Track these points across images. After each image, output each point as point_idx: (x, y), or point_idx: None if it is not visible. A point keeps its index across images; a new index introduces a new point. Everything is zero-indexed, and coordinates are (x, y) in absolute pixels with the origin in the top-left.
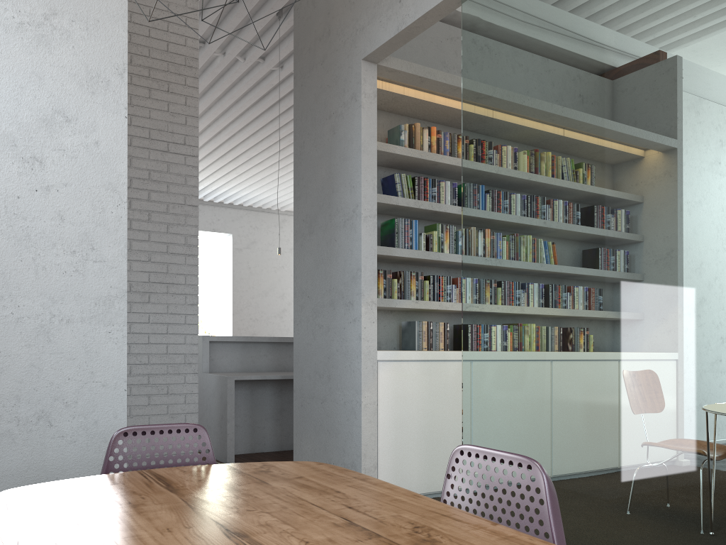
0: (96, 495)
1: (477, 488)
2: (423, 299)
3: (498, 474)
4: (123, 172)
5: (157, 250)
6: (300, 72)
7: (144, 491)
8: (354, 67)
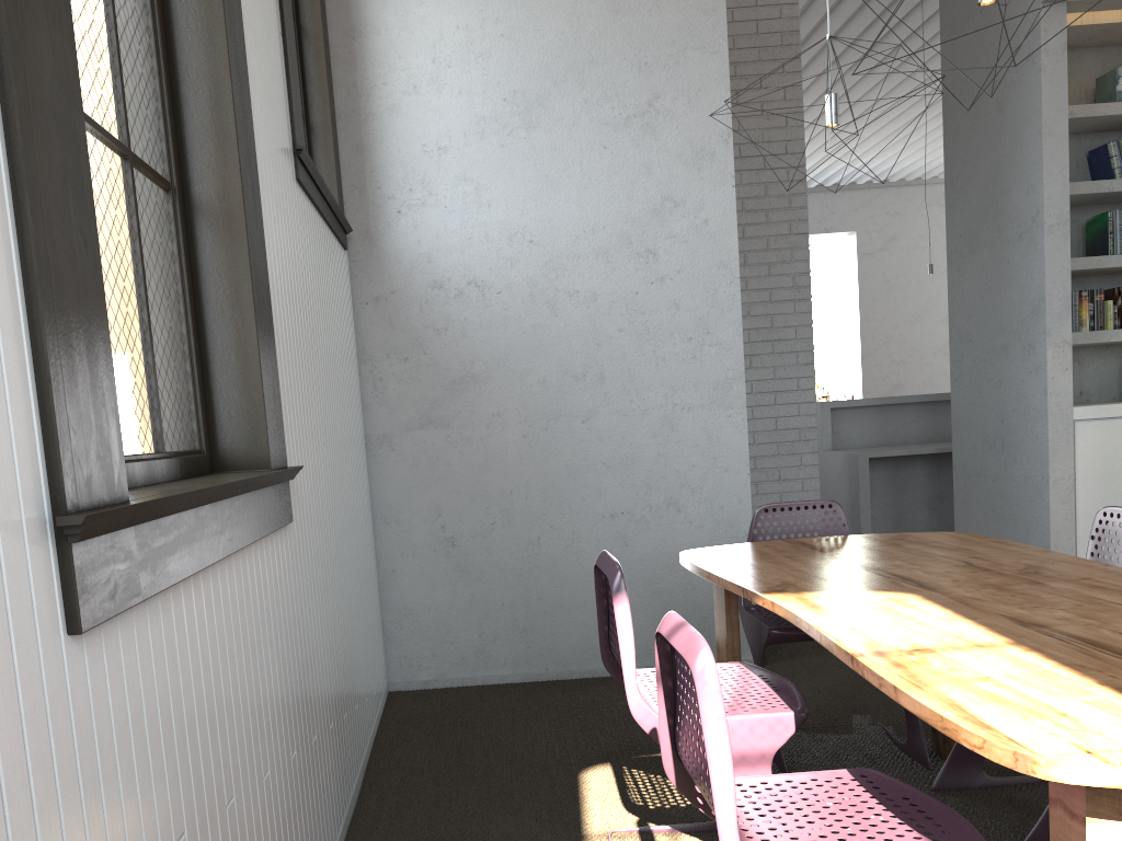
0: (755, 552)
1: (1118, 546)
2: None
3: None
4: (734, 247)
5: (757, 300)
6: (949, 24)
7: (792, 550)
8: (1030, 15)
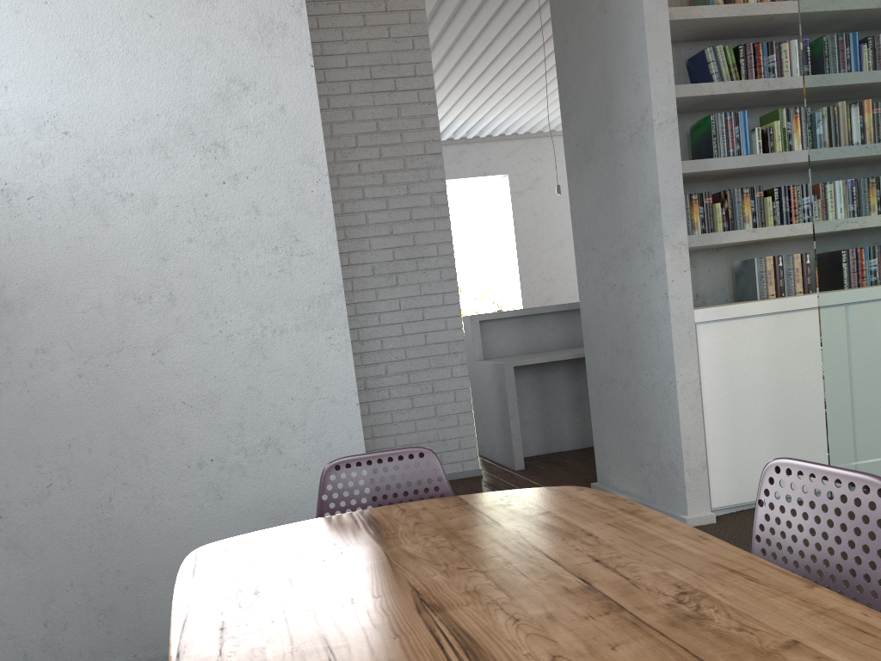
0: (292, 550)
1: (803, 521)
2: (764, 225)
3: (832, 502)
4: (318, 138)
5: (399, 219)
6: None
7: (346, 542)
8: None
